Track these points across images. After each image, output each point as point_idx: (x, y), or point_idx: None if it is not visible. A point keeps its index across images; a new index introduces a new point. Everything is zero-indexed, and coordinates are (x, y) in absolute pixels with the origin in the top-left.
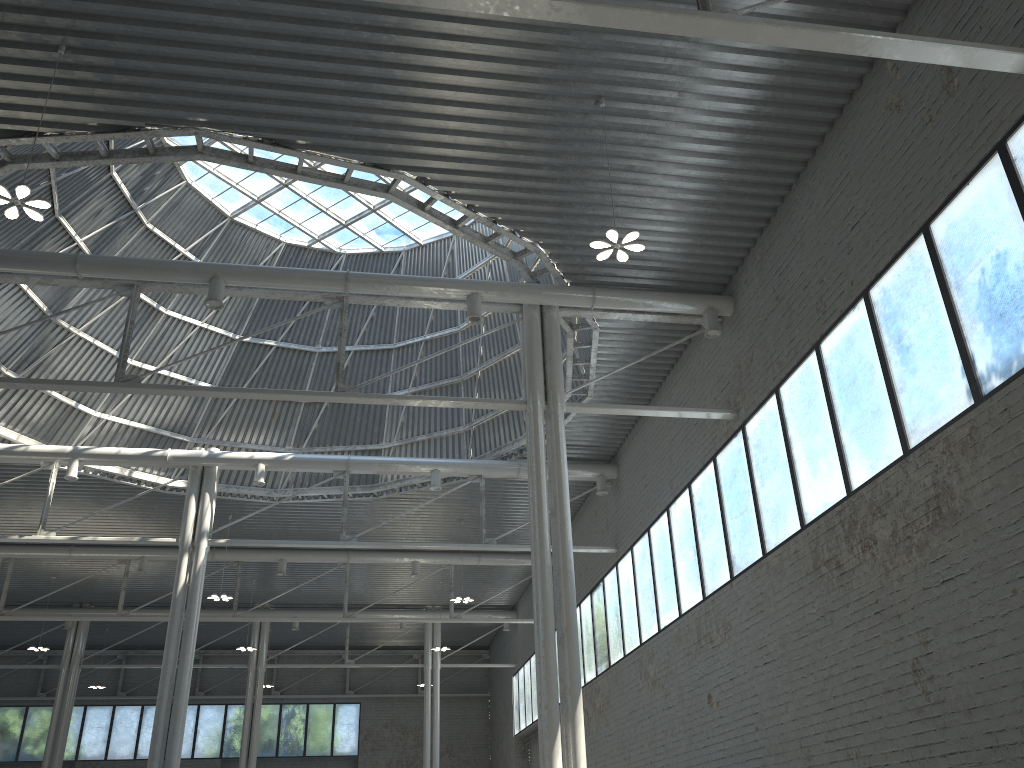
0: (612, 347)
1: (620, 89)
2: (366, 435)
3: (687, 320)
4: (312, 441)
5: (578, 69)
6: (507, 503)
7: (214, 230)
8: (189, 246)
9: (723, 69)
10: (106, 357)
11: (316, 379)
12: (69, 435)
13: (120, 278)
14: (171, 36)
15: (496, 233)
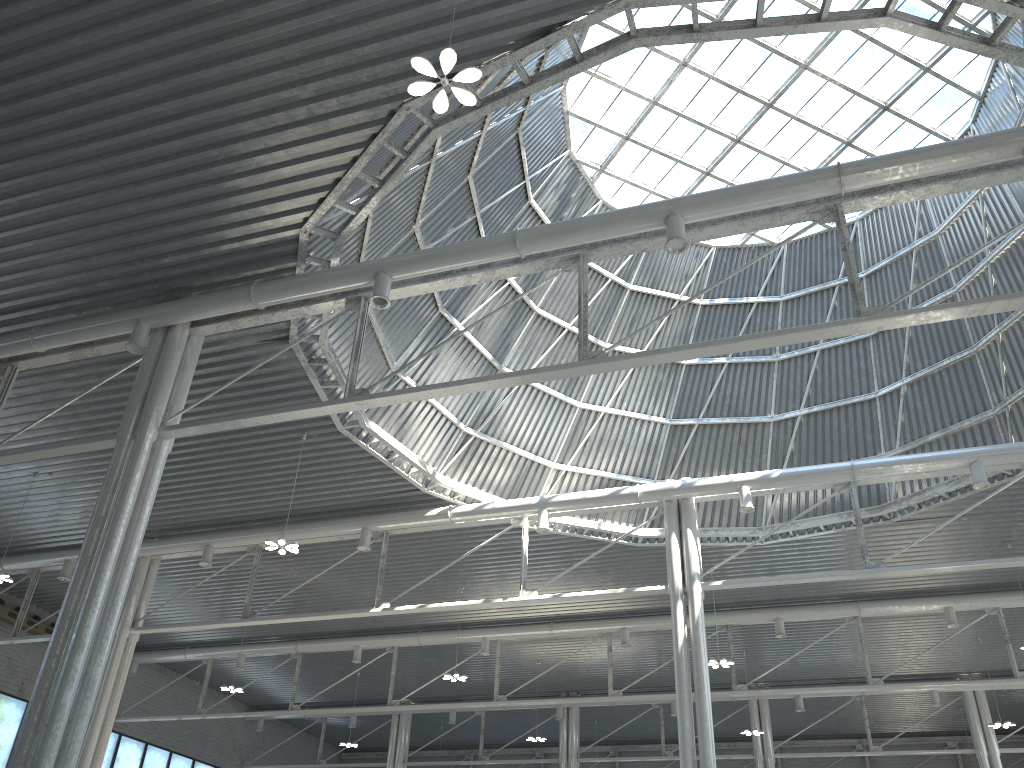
0: None
1: None
2: (857, 447)
3: None
4: (791, 465)
5: None
6: None
7: None
8: (616, 270)
9: None
10: (554, 403)
11: (781, 392)
12: (532, 491)
13: (564, 246)
14: None
15: None
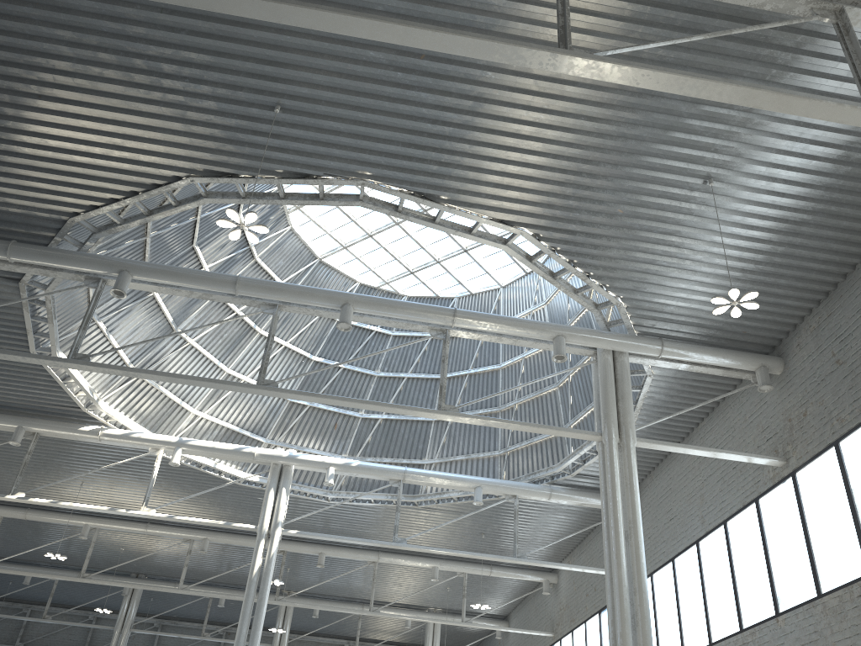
0: (658, 393)
1: (728, 172)
2: (411, 451)
3: (737, 375)
4: (365, 451)
5: (697, 153)
6: (527, 522)
7: (306, 267)
8: (285, 279)
9: (823, 161)
10: (209, 364)
11: (373, 399)
12: (171, 427)
13: (268, 298)
14: (366, 104)
15: (585, 286)
